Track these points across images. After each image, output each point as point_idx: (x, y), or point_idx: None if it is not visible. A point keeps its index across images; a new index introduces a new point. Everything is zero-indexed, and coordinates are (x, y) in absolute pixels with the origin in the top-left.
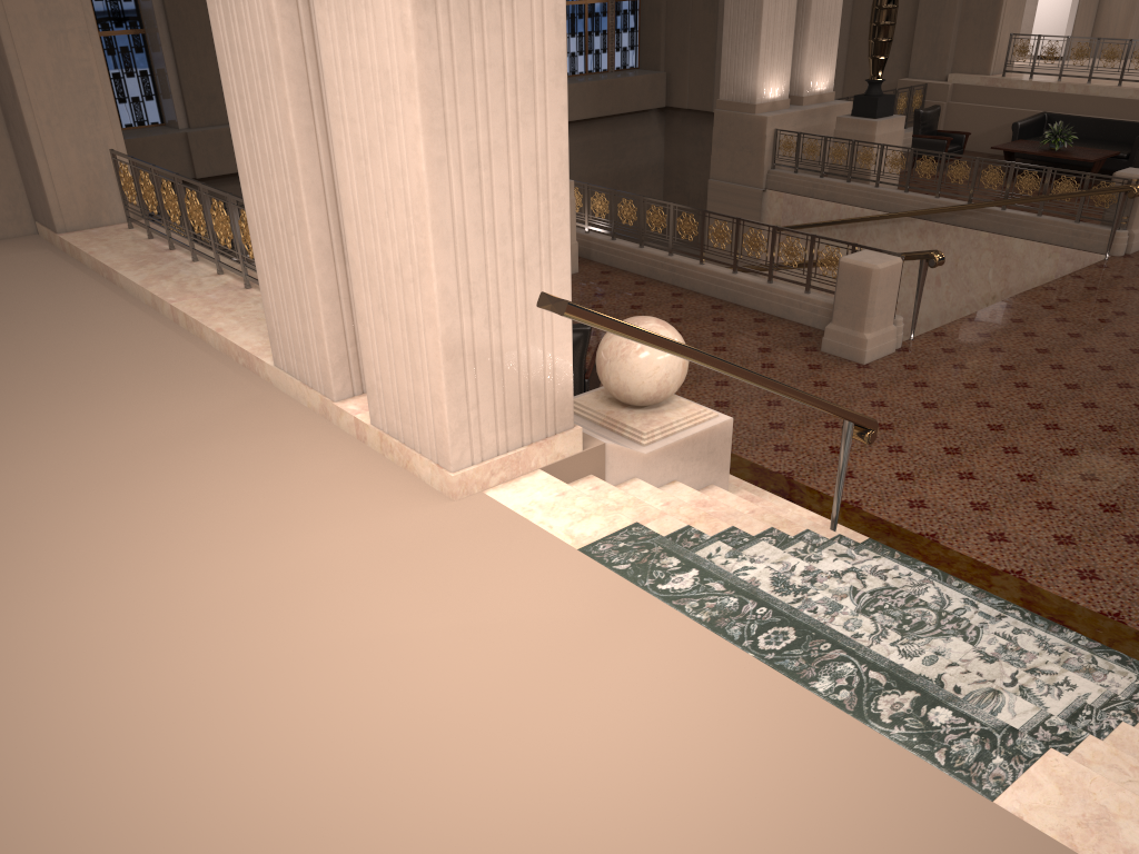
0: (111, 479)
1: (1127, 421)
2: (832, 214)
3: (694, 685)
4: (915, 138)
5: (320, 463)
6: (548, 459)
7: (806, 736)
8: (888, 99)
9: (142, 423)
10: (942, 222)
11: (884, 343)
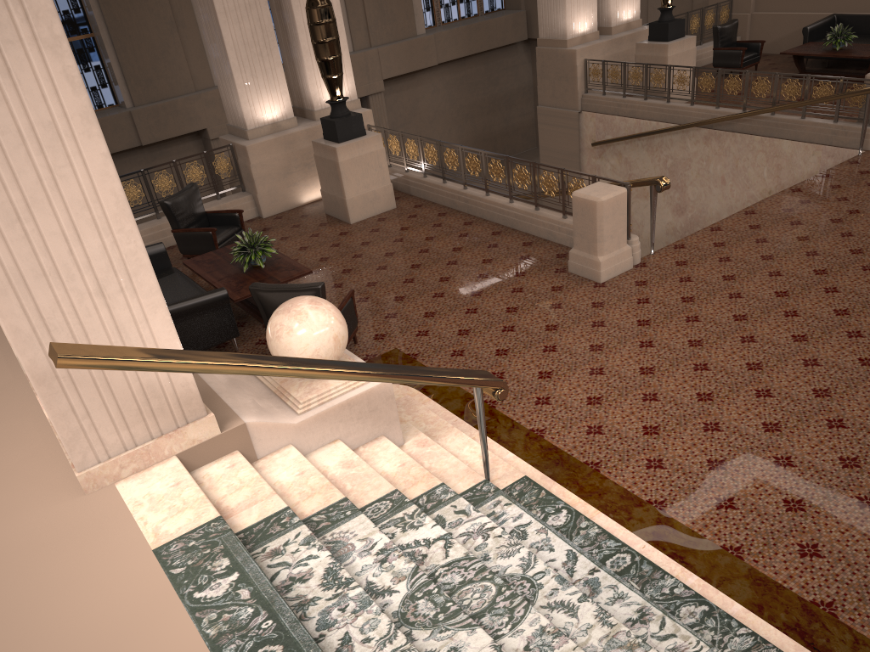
0: None
1: (820, 330)
2: (634, 128)
3: None
4: (716, 51)
5: (8, 455)
6: (184, 446)
7: None
8: (678, 23)
9: None
10: (722, 130)
11: (620, 262)
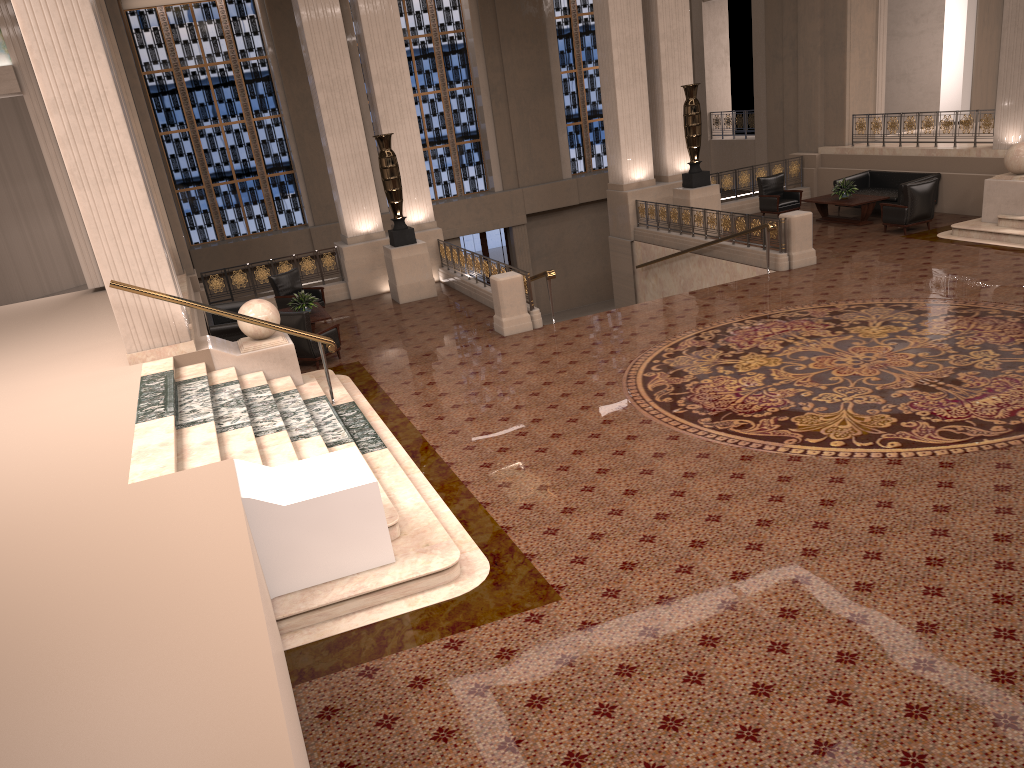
0: (42, 362)
1: (589, 359)
2: (662, 254)
3: (110, 404)
4: (760, 197)
5: (109, 356)
6: (177, 353)
7: (117, 413)
8: (702, 174)
9: (75, 347)
10: (707, 255)
11: (520, 324)
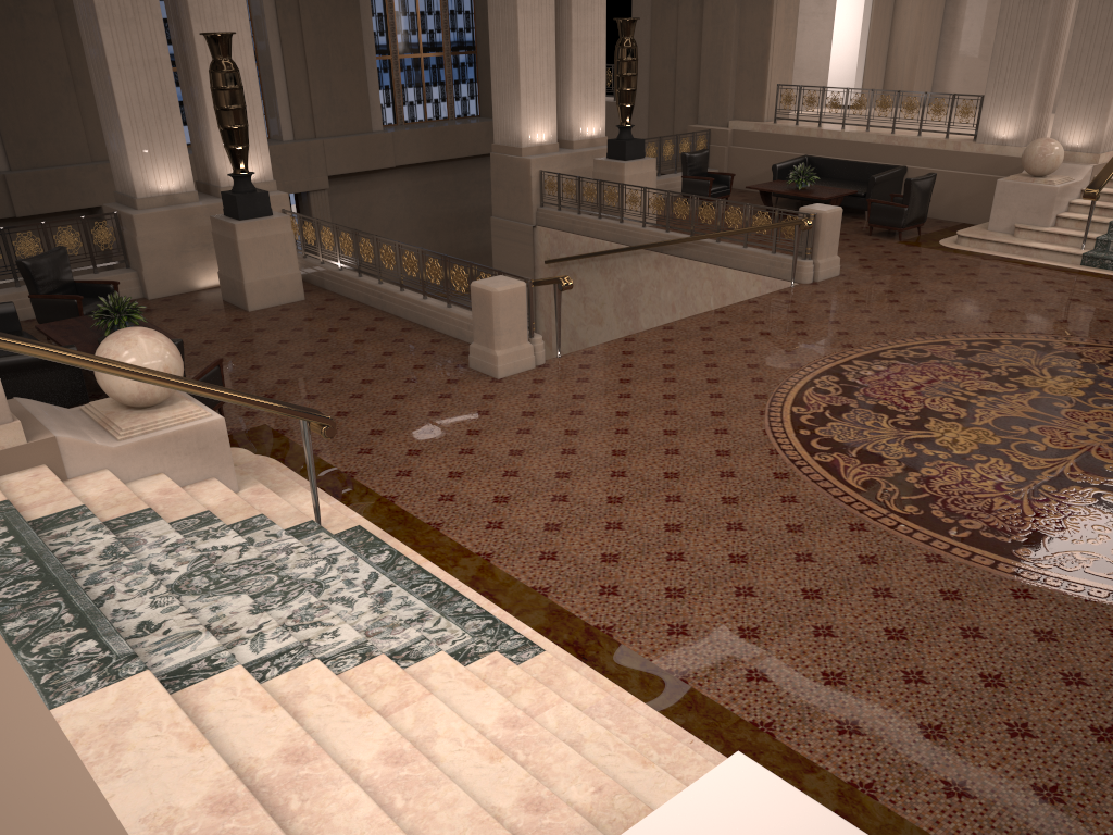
0: None
1: (692, 426)
2: (588, 247)
3: None
4: (684, 179)
5: None
6: None
7: None
8: (637, 143)
9: None
10: (672, 254)
11: (520, 359)
